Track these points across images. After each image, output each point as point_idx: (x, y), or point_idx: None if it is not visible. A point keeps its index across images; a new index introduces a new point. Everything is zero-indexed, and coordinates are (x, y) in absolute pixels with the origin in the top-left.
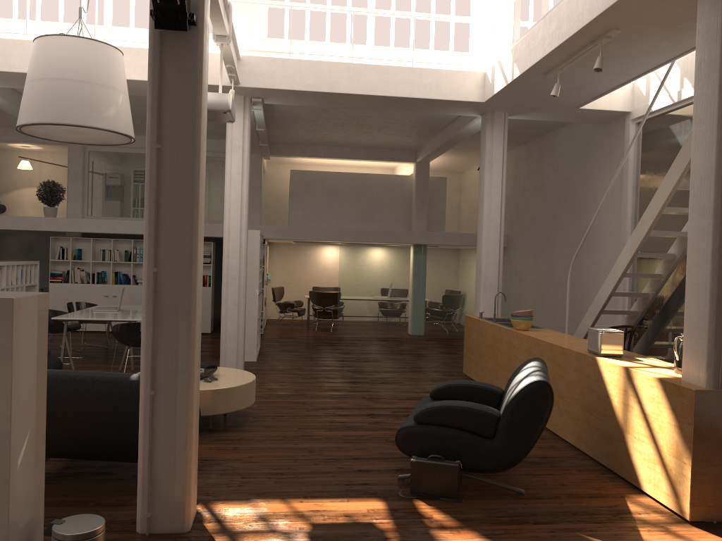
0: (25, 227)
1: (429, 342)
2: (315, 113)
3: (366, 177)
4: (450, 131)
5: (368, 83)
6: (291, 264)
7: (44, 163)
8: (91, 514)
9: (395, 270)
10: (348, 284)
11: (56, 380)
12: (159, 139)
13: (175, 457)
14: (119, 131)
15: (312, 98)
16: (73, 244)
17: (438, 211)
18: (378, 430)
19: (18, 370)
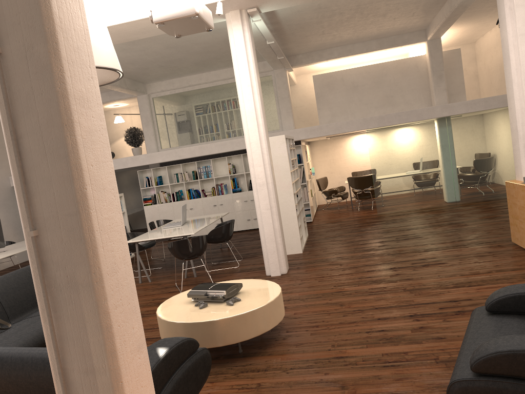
0: (117, 167)
1: (467, 208)
2: (318, 14)
3: (381, 66)
4: None
5: None
6: (330, 156)
7: (133, 115)
8: None
9: (422, 145)
10: (380, 167)
11: (10, 365)
12: None
13: None
14: (96, 65)
15: None
16: (154, 173)
17: (456, 82)
18: (425, 342)
19: None
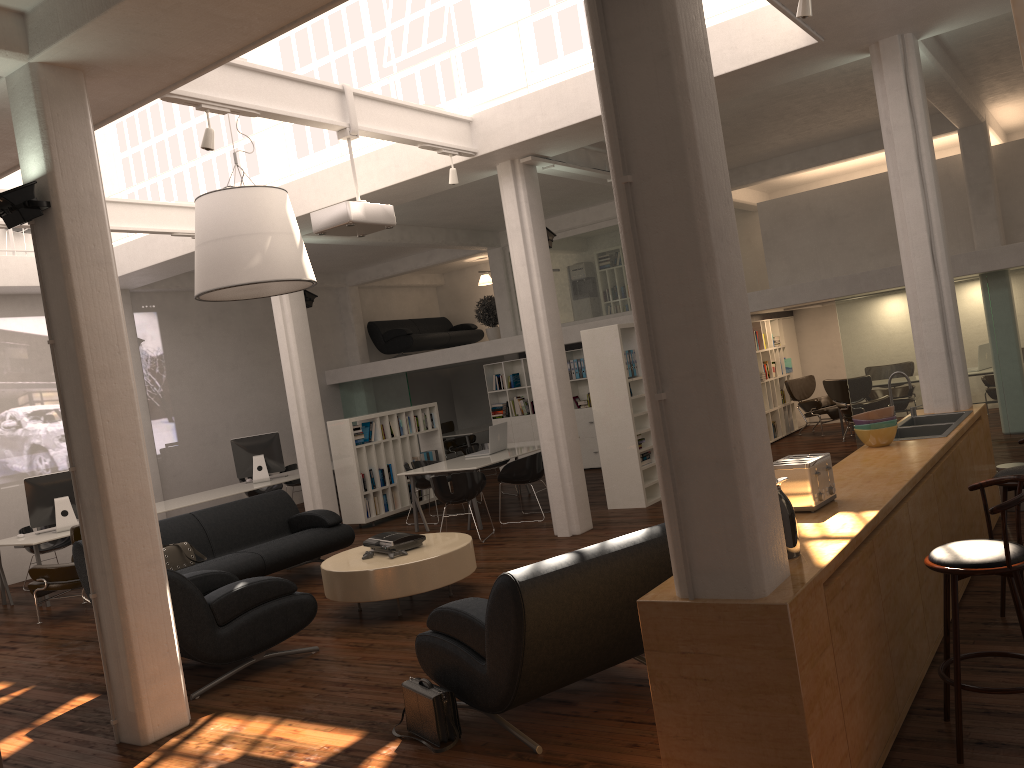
0: (453, 359)
1: (1010, 447)
2: None
3: (879, 179)
4: None
5: None
6: (833, 337)
7: None
8: None
9: None
10: (861, 365)
11: None
12: (53, 334)
13: (121, 664)
14: (268, 279)
15: (586, 133)
16: (508, 369)
17: None
18: None
19: None
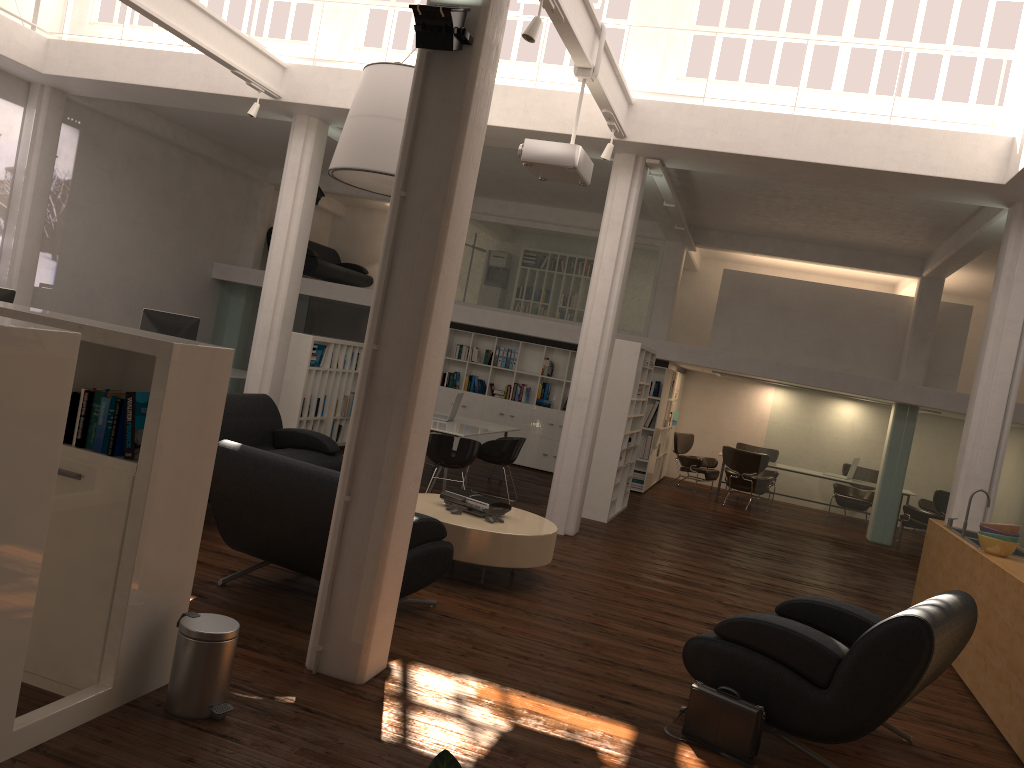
0: None
1: (891, 557)
2: (751, 188)
3: (837, 291)
4: (968, 230)
5: (812, 145)
6: (713, 405)
7: None
8: (230, 618)
9: (856, 436)
10: (779, 446)
11: (273, 466)
12: (406, 186)
13: (360, 586)
14: None
15: (730, 164)
16: None
17: (948, 358)
18: None
19: (170, 427)
